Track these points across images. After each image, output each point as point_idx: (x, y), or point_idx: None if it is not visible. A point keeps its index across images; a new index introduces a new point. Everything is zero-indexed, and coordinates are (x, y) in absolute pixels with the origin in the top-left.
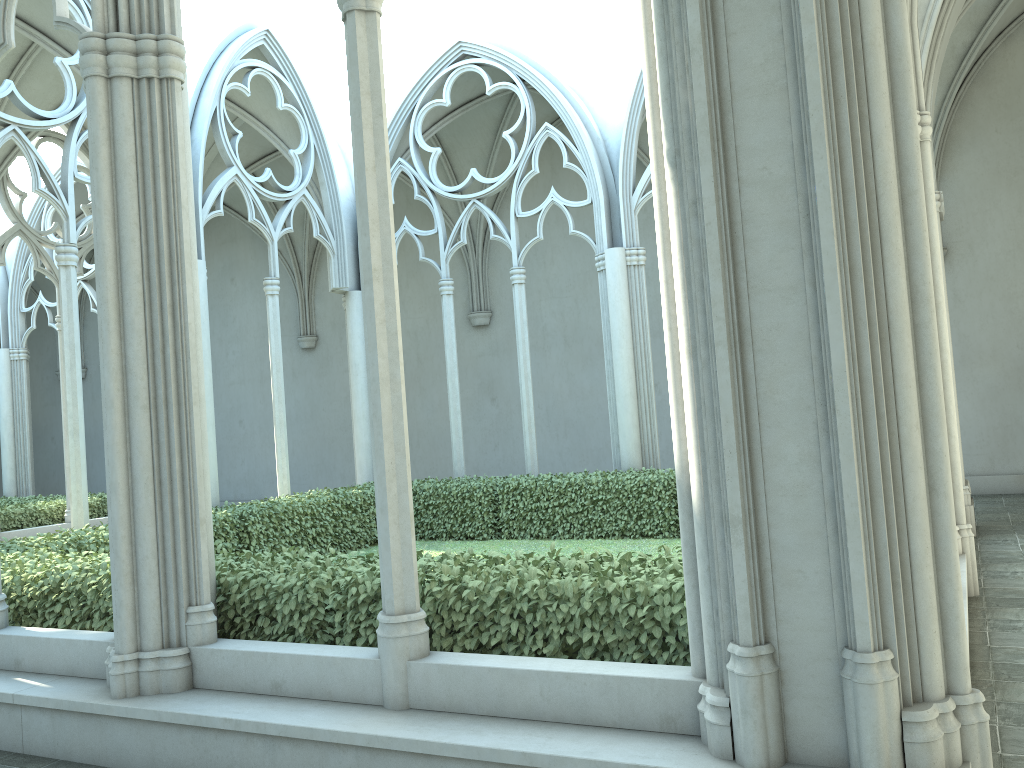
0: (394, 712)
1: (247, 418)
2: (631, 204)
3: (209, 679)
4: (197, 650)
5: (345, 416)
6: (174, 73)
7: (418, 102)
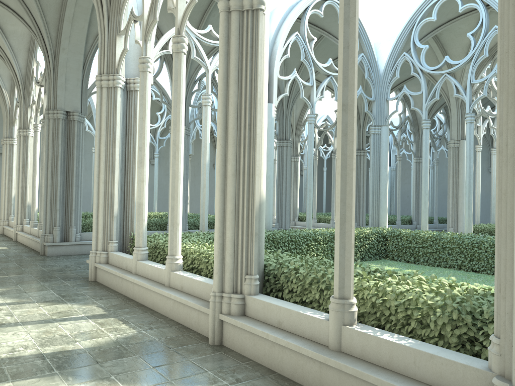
0: None
1: None
2: None
3: None
4: None
5: None
6: None
7: None
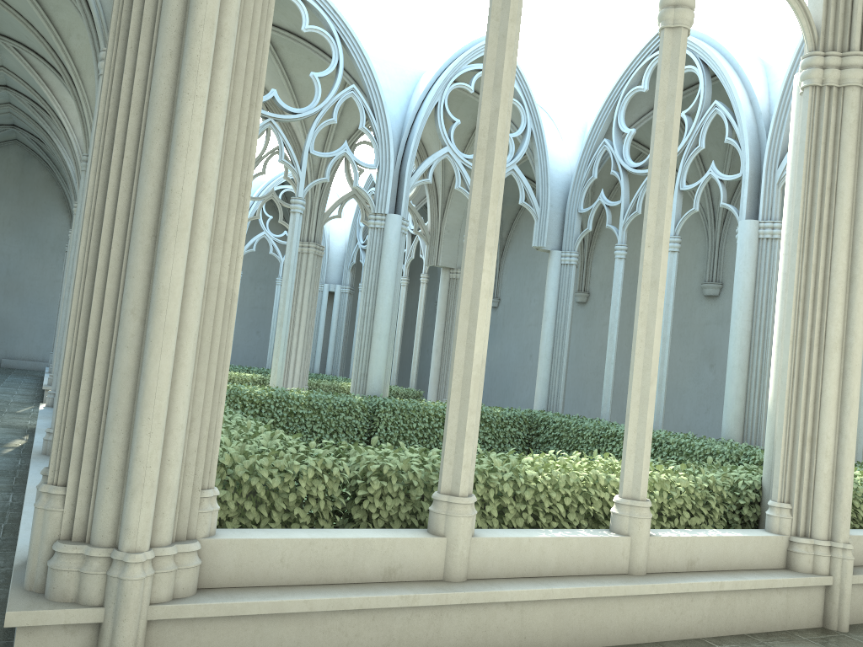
0: None
1: (535, 354)
2: (775, 177)
3: None
4: None
5: (598, 363)
6: None
7: (623, 90)
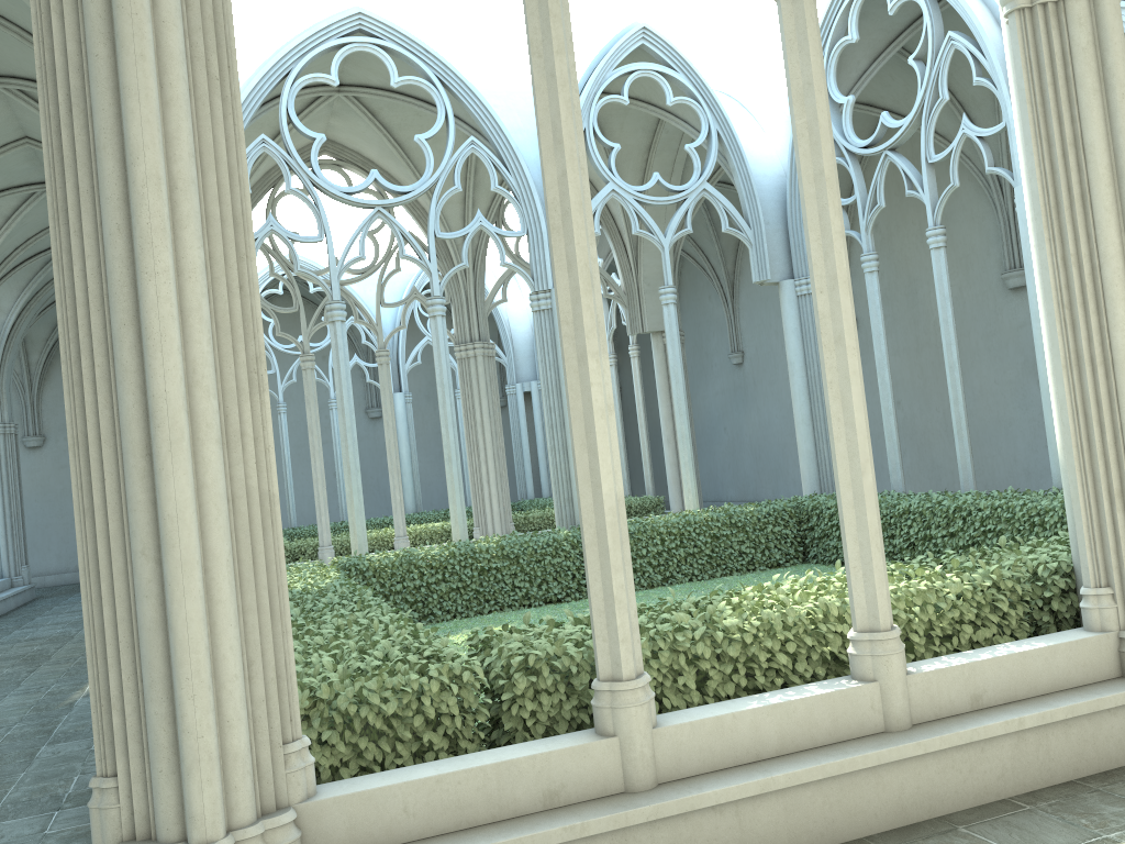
0: None
1: None
2: None
3: None
4: None
5: None
6: None
7: (826, 47)
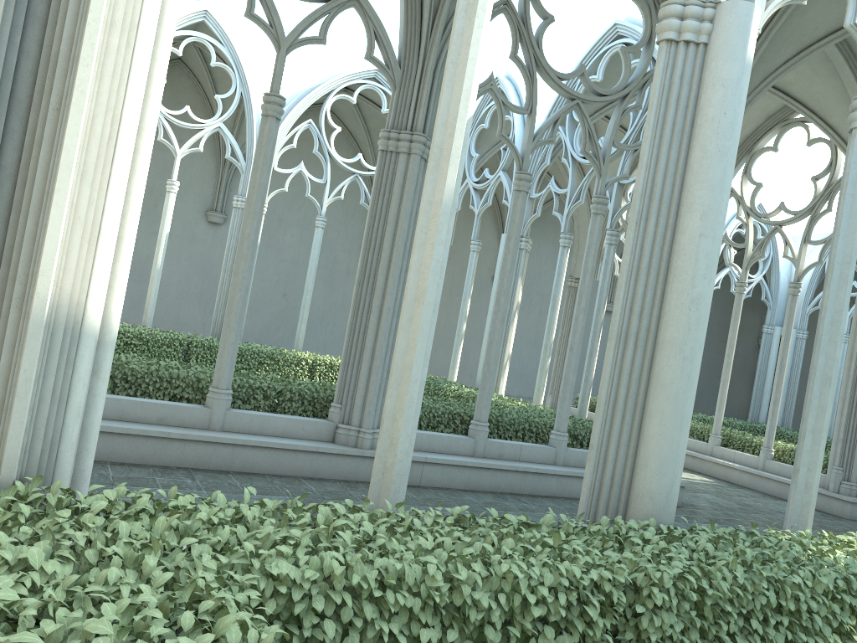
0: None
1: None
2: None
3: None
4: None
5: None
6: (658, 38)
7: None
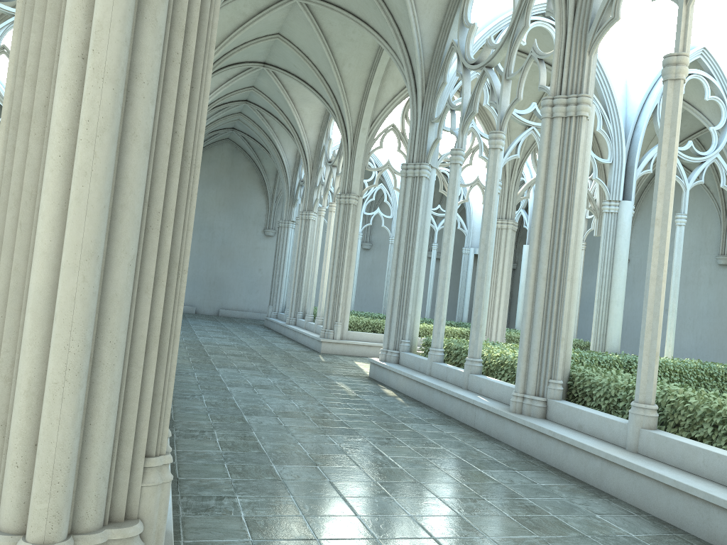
0: (628, 451)
1: None
2: None
3: (552, 416)
4: (549, 401)
5: None
6: (583, 113)
7: None
